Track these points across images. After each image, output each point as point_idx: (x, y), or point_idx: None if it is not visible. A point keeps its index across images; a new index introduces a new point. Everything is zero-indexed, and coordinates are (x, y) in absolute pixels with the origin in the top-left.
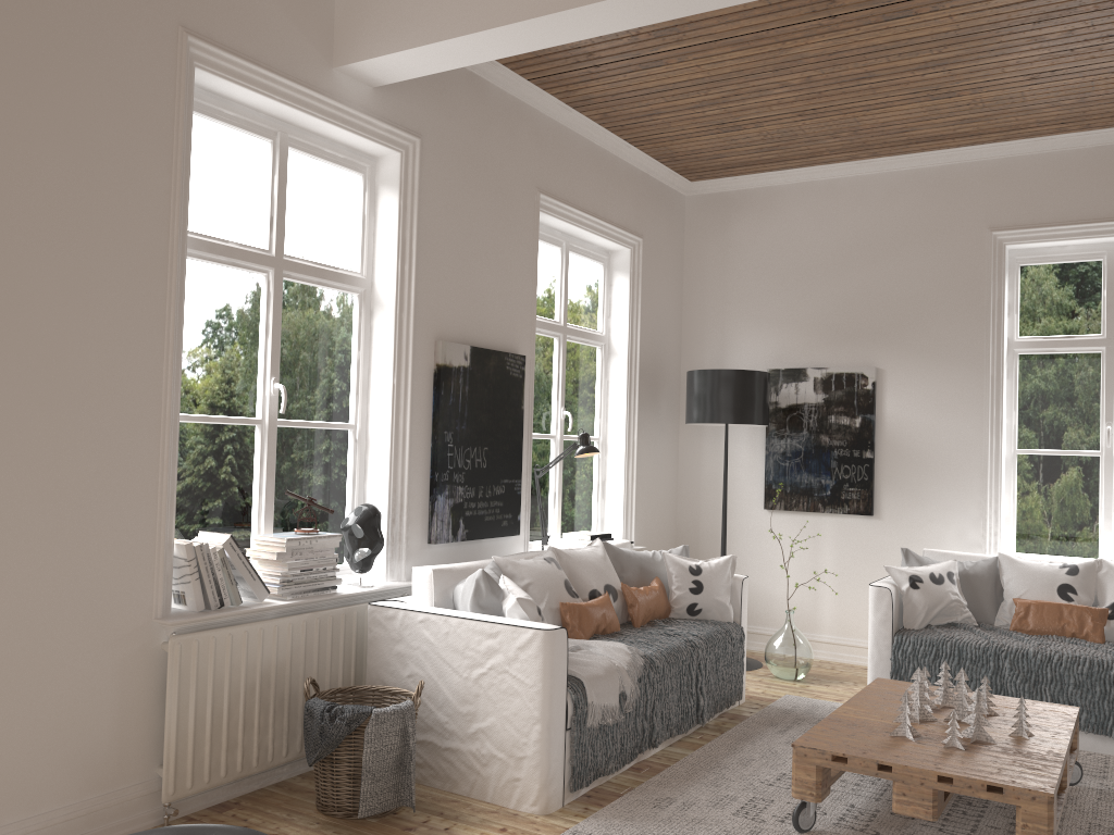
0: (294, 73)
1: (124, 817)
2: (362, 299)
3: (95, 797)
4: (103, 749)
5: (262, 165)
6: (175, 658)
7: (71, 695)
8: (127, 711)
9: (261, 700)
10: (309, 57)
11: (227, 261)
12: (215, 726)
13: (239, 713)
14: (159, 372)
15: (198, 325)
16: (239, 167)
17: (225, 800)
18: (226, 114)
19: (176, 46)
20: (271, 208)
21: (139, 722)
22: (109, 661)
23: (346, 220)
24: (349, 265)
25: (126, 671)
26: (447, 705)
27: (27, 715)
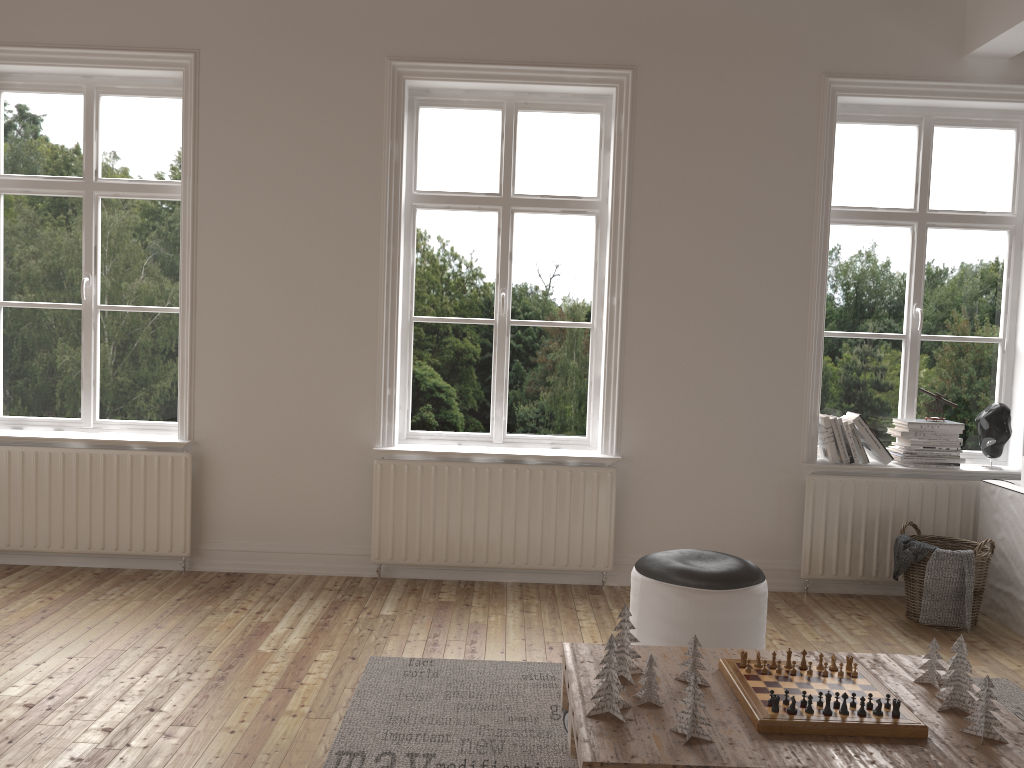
0: (922, 73)
1: (779, 579)
2: (1012, 234)
3: (760, 561)
4: (766, 535)
5: (909, 146)
6: (810, 488)
7: (745, 497)
8: (782, 516)
9: (880, 532)
10: (938, 56)
11: (875, 222)
12: (841, 540)
13: (861, 536)
14: (805, 305)
15: (852, 270)
16: (888, 152)
17: (853, 593)
18: (875, 117)
19: (819, 88)
20: (916, 176)
21: (790, 525)
22: (770, 483)
23: (996, 170)
24: (1000, 208)
25: (781, 491)
26: (1021, 566)
27: (720, 503)
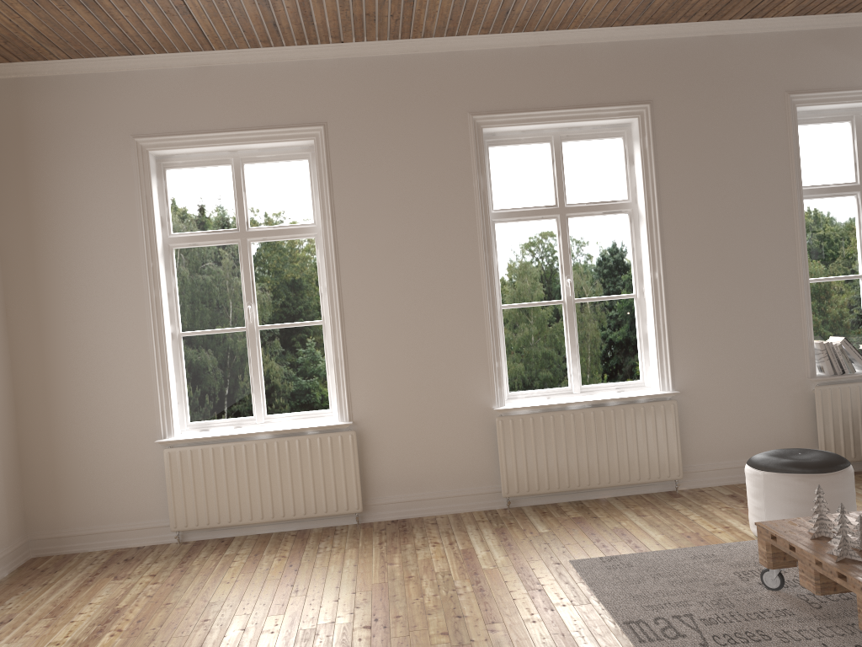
0: (854, 84)
1: None
2: None
3: None
4: (788, 435)
5: (846, 137)
6: (818, 396)
7: (770, 409)
8: (798, 420)
9: None
10: None
11: (830, 195)
12: (845, 432)
13: (859, 427)
14: (794, 261)
15: (817, 232)
16: (831, 143)
17: (857, 471)
18: (820, 118)
19: (784, 102)
20: (854, 158)
21: (805, 426)
22: (786, 396)
23: None
24: None
25: (795, 401)
26: None
27: (752, 416)
